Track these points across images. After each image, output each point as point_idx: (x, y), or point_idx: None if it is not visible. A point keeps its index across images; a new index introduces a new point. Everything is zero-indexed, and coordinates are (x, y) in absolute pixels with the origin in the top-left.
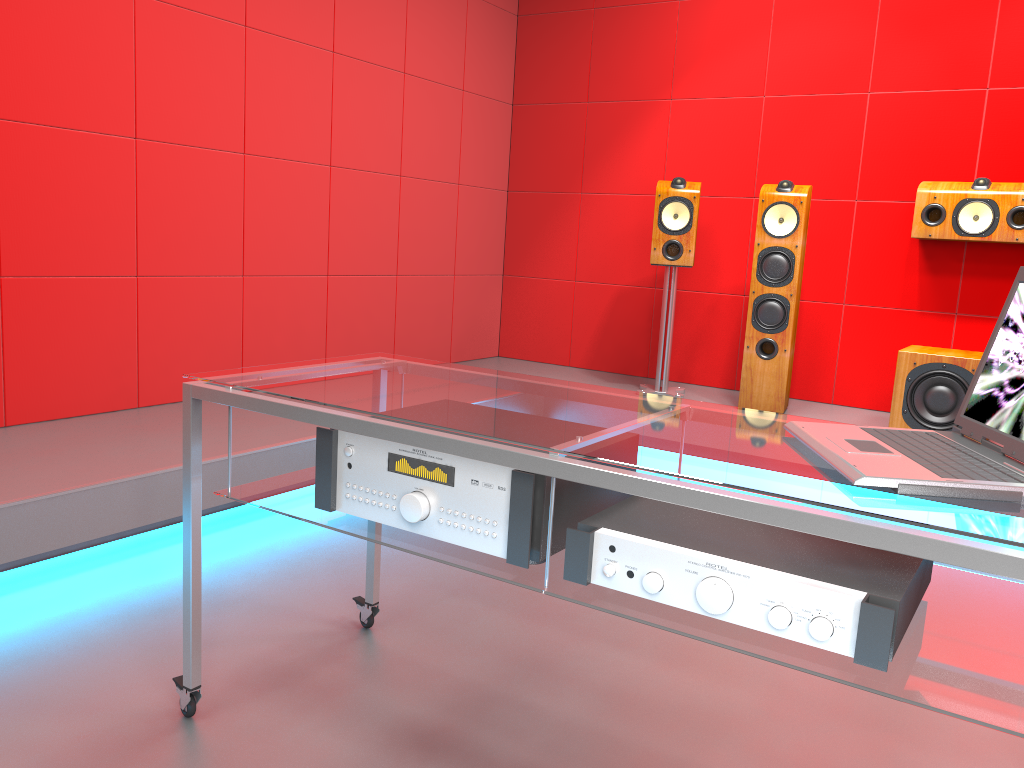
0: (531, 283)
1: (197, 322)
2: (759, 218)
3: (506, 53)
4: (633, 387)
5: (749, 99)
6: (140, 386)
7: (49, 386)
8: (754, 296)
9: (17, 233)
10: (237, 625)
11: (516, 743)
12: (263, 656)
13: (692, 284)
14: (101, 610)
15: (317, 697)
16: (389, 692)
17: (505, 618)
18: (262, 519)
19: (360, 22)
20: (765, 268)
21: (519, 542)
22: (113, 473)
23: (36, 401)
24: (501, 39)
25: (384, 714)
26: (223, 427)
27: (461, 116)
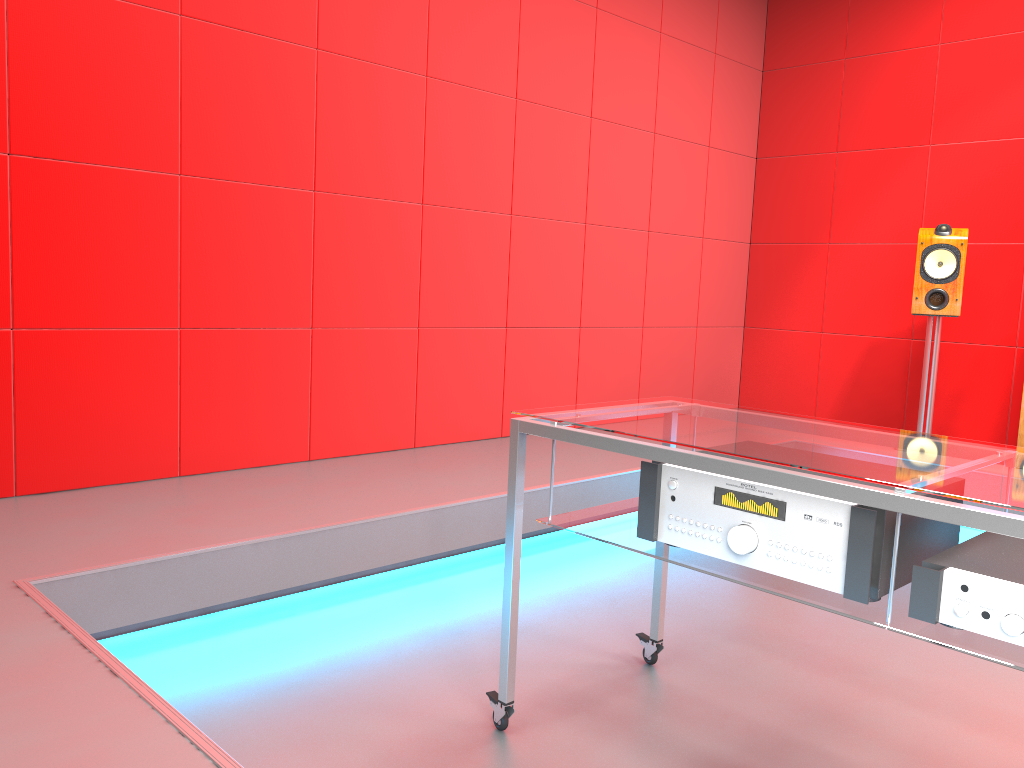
0: (774, 335)
1: (466, 370)
2: None
3: (751, 108)
4: None
5: (1021, 140)
6: (416, 428)
7: (344, 425)
8: None
9: (326, 290)
10: (527, 651)
11: None
12: (557, 682)
13: (954, 335)
14: (405, 628)
15: (615, 724)
16: (683, 727)
17: (787, 667)
18: (531, 556)
19: (615, 88)
20: None
21: (858, 577)
22: (409, 504)
23: (334, 439)
24: (746, 95)
25: (683, 747)
26: (493, 467)
27: (706, 171)
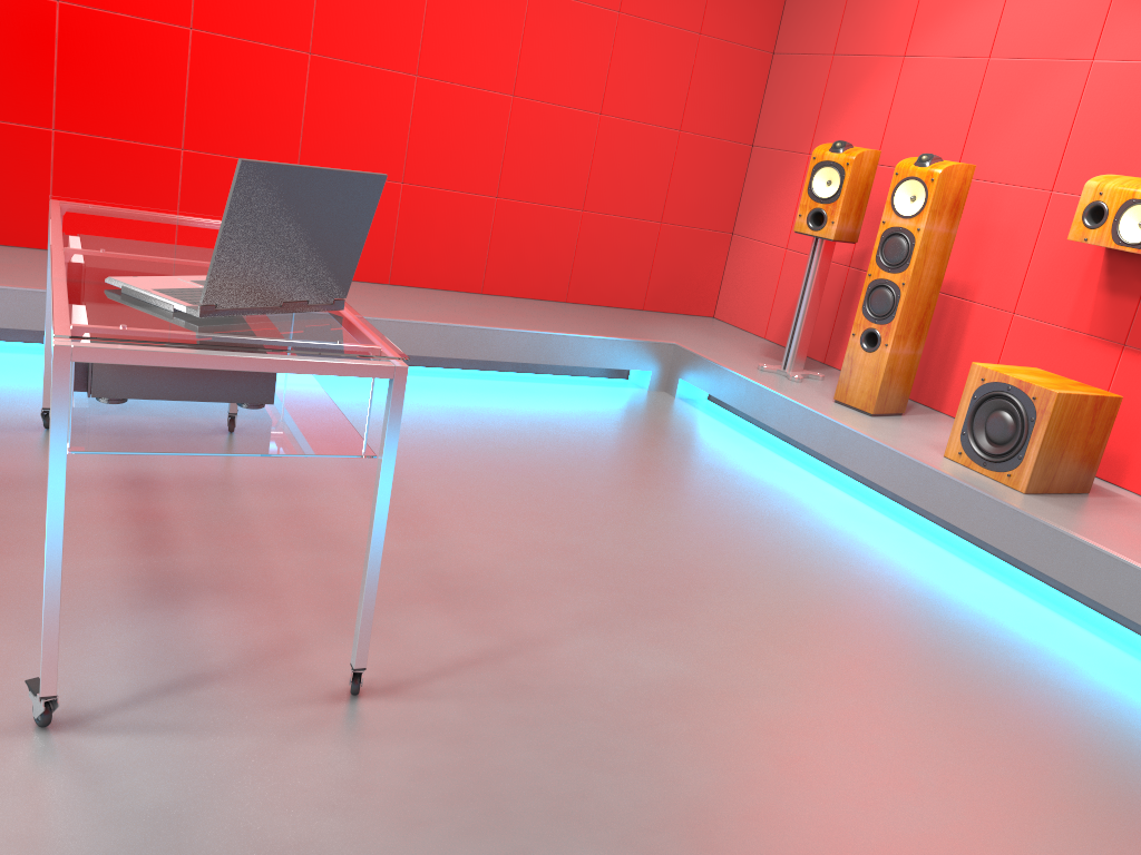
0: (752, 246)
1: None
2: (890, 193)
3: None
4: (777, 364)
5: (975, 60)
6: None
7: None
8: (870, 280)
9: (200, 118)
10: None
11: (186, 502)
12: None
13: None
14: None
15: None
16: (171, 460)
17: (331, 460)
18: None
19: None
20: (884, 250)
21: None
22: None
23: None
24: None
25: (145, 465)
26: None
27: (693, 60)
